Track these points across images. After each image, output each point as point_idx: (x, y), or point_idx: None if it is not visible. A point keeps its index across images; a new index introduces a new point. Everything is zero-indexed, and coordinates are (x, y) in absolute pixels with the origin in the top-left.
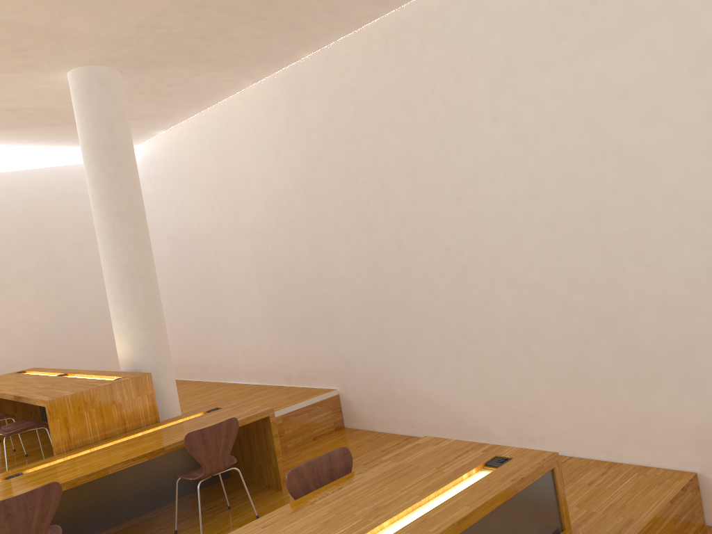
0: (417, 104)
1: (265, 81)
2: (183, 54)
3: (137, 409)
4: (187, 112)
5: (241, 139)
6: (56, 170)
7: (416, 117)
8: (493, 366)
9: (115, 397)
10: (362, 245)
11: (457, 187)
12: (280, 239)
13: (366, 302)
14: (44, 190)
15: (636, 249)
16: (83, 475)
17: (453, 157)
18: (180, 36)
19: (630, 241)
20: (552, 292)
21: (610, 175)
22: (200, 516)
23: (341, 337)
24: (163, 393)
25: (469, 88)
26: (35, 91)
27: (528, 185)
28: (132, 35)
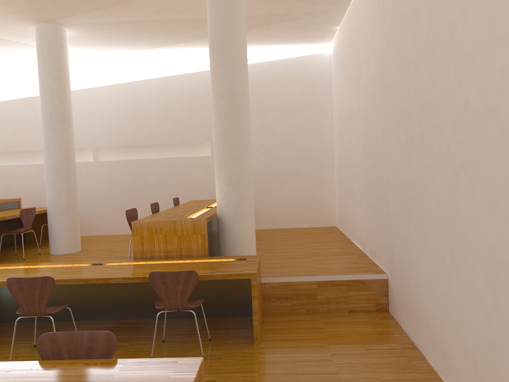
0: None
1: None
2: None
3: (191, 243)
4: (338, 8)
5: (361, 27)
6: (275, 63)
7: None
8: (469, 307)
9: (176, 230)
10: (403, 134)
11: (460, 66)
12: (371, 122)
13: (402, 195)
14: (265, 77)
15: None
16: (93, 278)
17: (459, 25)
18: None
19: None
20: None
21: None
22: (154, 338)
23: (391, 225)
24: (236, 236)
25: None
26: (206, 3)
27: None
28: None
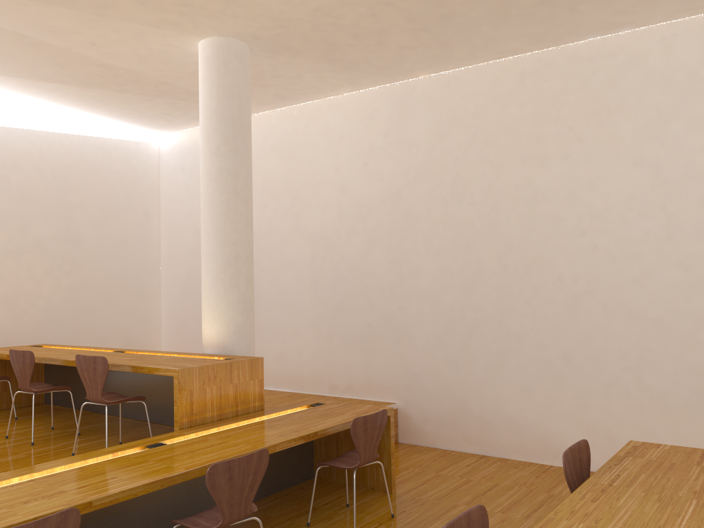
0: (549, 139)
1: (365, 92)
2: (323, 48)
3: (248, 393)
4: (259, 108)
5: (320, 143)
6: (90, 140)
7: (546, 151)
8: (595, 392)
9: (232, 377)
10: (456, 263)
11: (583, 220)
12: (351, 247)
13: (451, 318)
14: (75, 157)
15: None
16: (257, 449)
17: (583, 192)
18: (339, 29)
19: None
20: (675, 328)
21: None
22: (355, 507)
23: (412, 351)
24: None
25: (612, 133)
26: (149, 51)
27: (664, 228)
28: (299, 17)
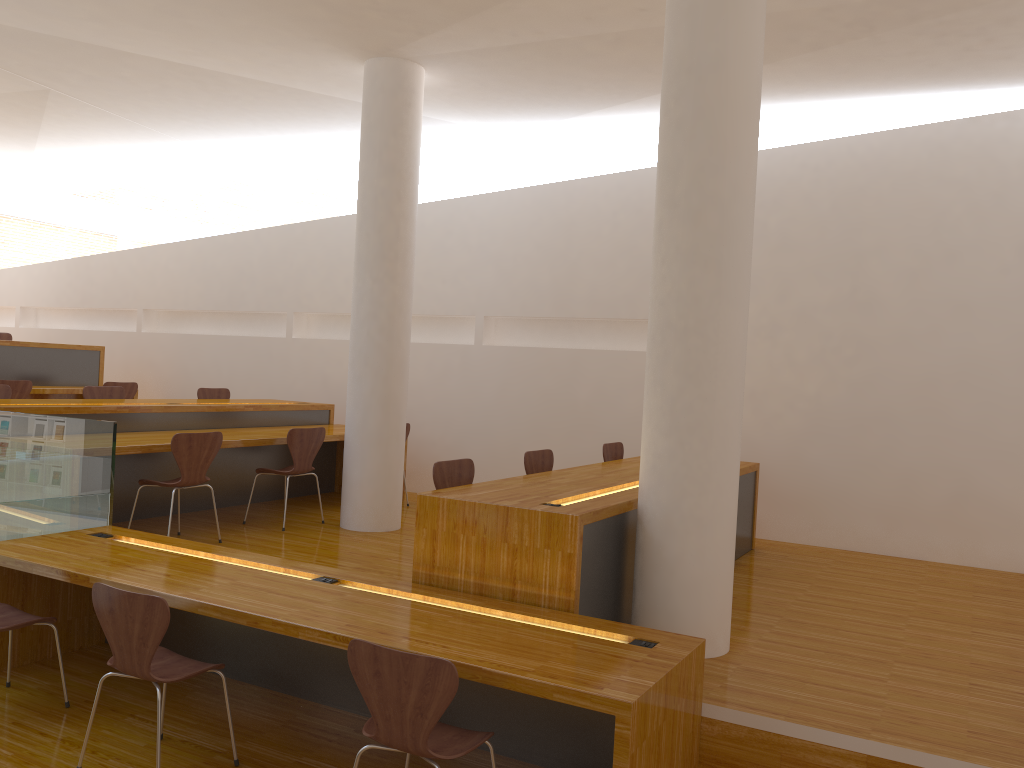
0: None
1: None
2: None
3: (539, 569)
4: None
5: None
6: (905, 135)
7: None
8: None
9: (509, 531)
10: None
11: None
12: None
13: None
14: (874, 171)
15: None
16: (267, 618)
17: None
18: None
19: None
20: None
21: None
22: None
23: None
24: (671, 571)
25: None
26: None
27: None
28: None
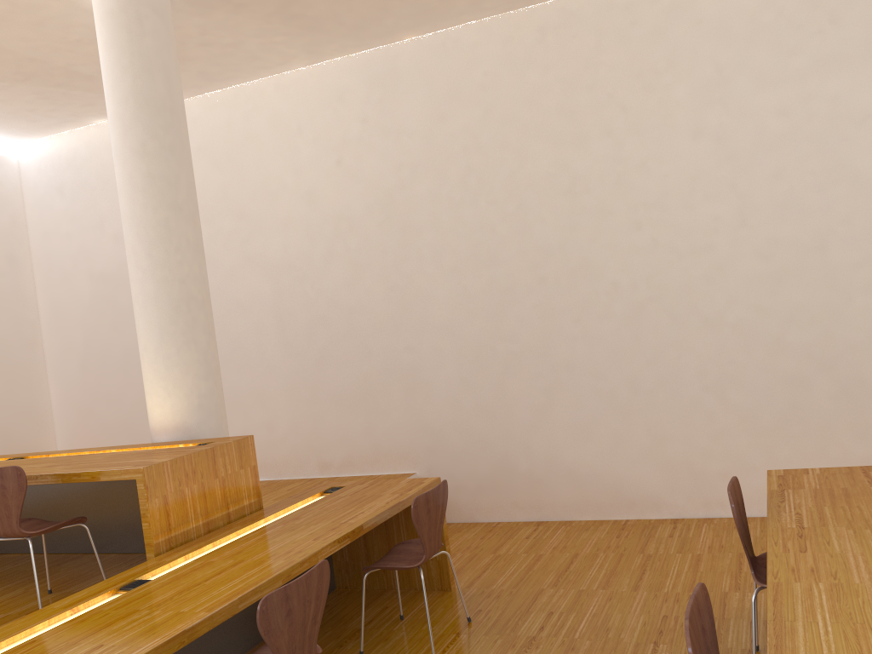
0: (585, 111)
1: (327, 65)
2: None
3: (240, 487)
4: None
5: (270, 139)
6: None
7: (582, 127)
8: (672, 421)
9: (217, 468)
10: (479, 282)
11: (637, 211)
12: (331, 275)
13: (479, 354)
14: None
15: (868, 281)
16: (296, 563)
17: (633, 176)
18: None
19: (862, 272)
20: (760, 330)
21: (841, 202)
22: (429, 619)
23: (430, 403)
24: None
25: (663, 98)
26: (11, 7)
27: (737, 211)
28: None
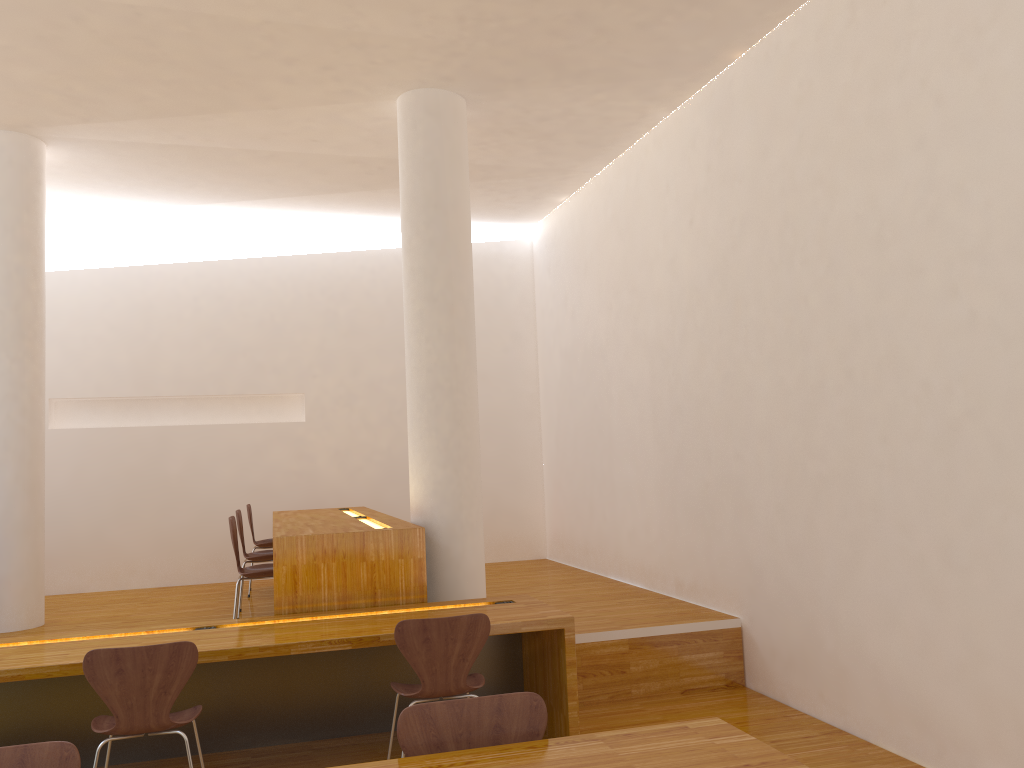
0: (894, 115)
1: (685, 107)
2: (541, 64)
3: (396, 576)
4: (588, 166)
5: (650, 201)
6: None
7: (891, 139)
8: (994, 628)
9: (366, 552)
10: (792, 373)
11: (952, 266)
12: (684, 358)
13: (792, 473)
14: None
15: None
16: (253, 647)
17: (949, 208)
18: (524, 33)
19: None
20: None
21: None
22: (402, 756)
23: (752, 530)
24: (457, 565)
25: (987, 71)
26: (371, 132)
27: None
28: (456, 35)
